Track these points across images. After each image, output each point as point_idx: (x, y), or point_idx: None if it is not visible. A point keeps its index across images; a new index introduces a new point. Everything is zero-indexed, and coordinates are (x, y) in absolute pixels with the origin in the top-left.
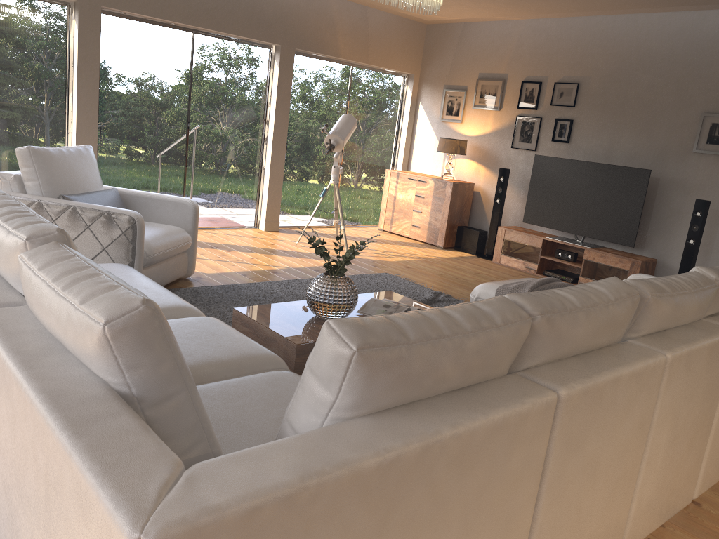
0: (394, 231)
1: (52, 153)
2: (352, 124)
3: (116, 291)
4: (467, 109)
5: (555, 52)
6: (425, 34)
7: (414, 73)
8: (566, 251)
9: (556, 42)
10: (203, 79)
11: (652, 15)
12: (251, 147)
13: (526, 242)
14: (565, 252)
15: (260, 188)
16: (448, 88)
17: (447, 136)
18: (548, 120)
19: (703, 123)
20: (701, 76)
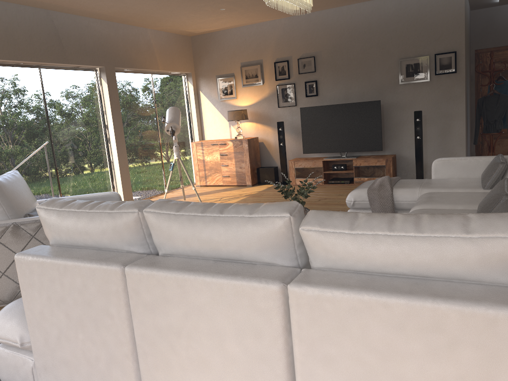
0: (210, 184)
1: (2, 181)
2: (179, 113)
3: (482, 216)
4: (238, 88)
5: (292, 39)
6: (191, 43)
7: (191, 71)
8: (339, 164)
9: (291, 33)
10: (54, 103)
11: (351, 5)
12: (99, 147)
13: (311, 166)
14: (338, 165)
15: (113, 177)
16: (219, 77)
17: (228, 110)
18: (299, 84)
19: (401, 65)
20: (391, 38)
